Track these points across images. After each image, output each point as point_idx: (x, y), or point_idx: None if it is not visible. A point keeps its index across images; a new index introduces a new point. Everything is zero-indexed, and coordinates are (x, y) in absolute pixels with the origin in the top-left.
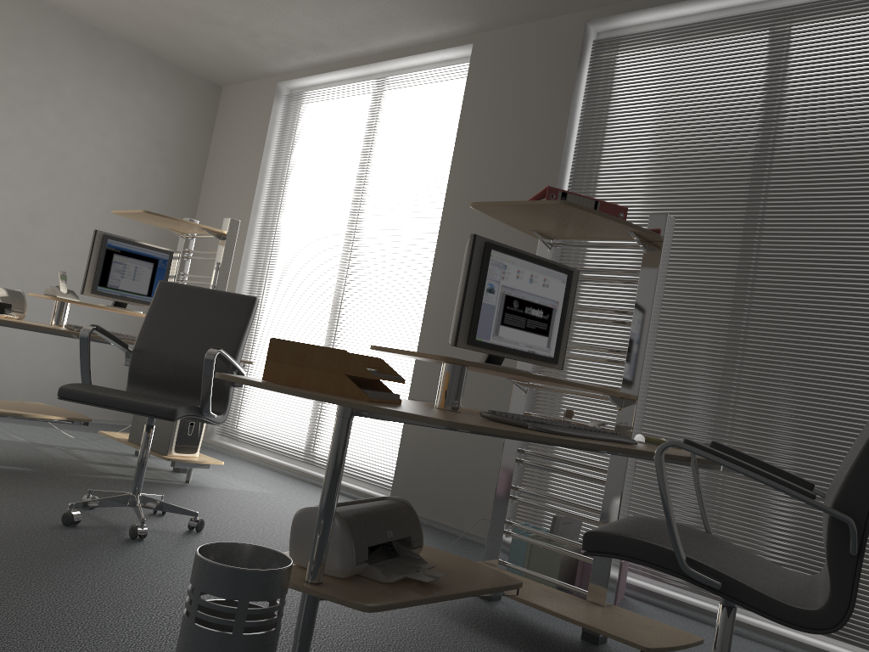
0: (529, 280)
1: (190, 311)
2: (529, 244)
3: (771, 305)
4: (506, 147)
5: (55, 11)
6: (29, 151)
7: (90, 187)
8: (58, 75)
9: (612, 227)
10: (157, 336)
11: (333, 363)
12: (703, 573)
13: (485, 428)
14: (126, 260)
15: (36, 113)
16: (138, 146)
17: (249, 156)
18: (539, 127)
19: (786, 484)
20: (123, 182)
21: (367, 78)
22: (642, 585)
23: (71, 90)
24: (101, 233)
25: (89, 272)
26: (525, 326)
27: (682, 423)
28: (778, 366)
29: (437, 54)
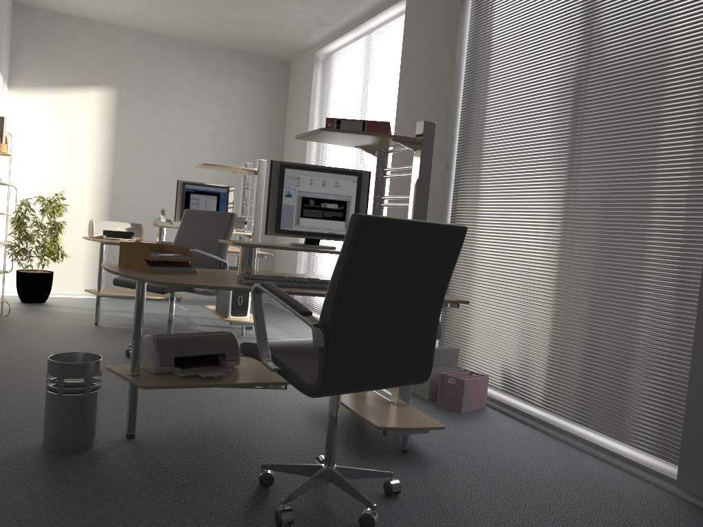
0: (322, 184)
1: (199, 226)
2: (437, 147)
3: (578, 173)
4: (424, 74)
5: (171, 39)
6: (168, 133)
7: (208, 149)
8: (178, 81)
9: (377, 138)
10: (182, 244)
11: (139, 253)
12: (272, 363)
13: (180, 284)
14: (198, 196)
15: (168, 108)
16: (236, 116)
17: (304, 109)
18: (441, 55)
19: (292, 306)
20: (230, 142)
21: (361, 37)
22: (504, 399)
23: (188, 88)
24: (181, 182)
25: (177, 207)
26: (323, 216)
27: (527, 274)
28: (582, 223)
29: (391, 10)
